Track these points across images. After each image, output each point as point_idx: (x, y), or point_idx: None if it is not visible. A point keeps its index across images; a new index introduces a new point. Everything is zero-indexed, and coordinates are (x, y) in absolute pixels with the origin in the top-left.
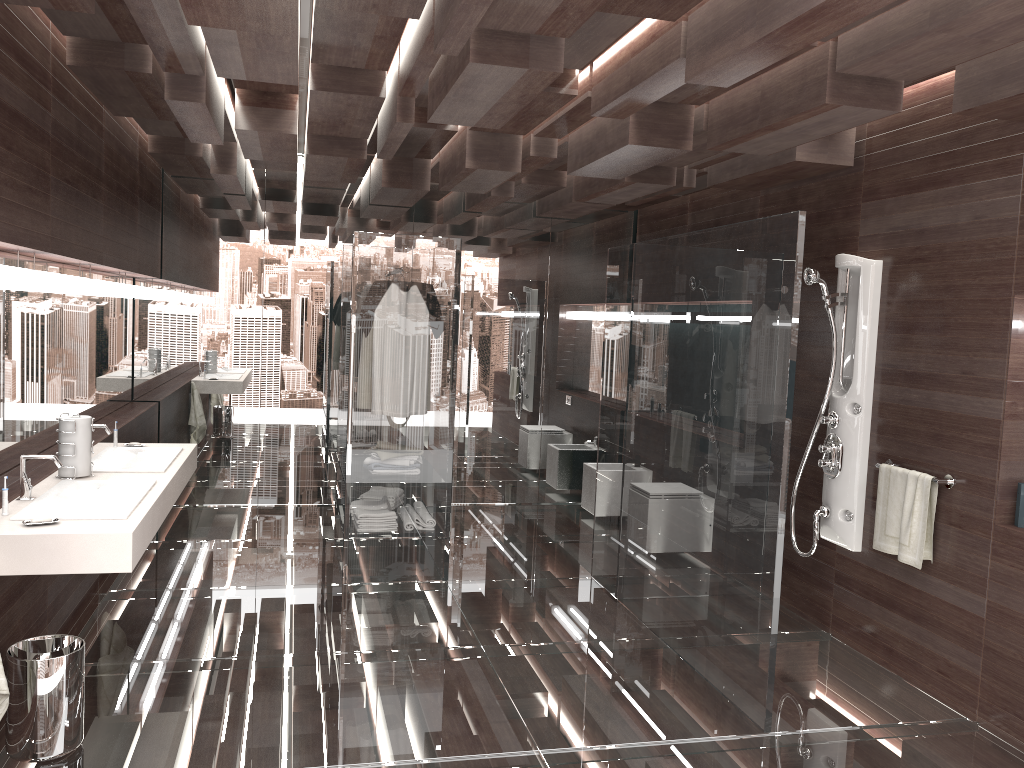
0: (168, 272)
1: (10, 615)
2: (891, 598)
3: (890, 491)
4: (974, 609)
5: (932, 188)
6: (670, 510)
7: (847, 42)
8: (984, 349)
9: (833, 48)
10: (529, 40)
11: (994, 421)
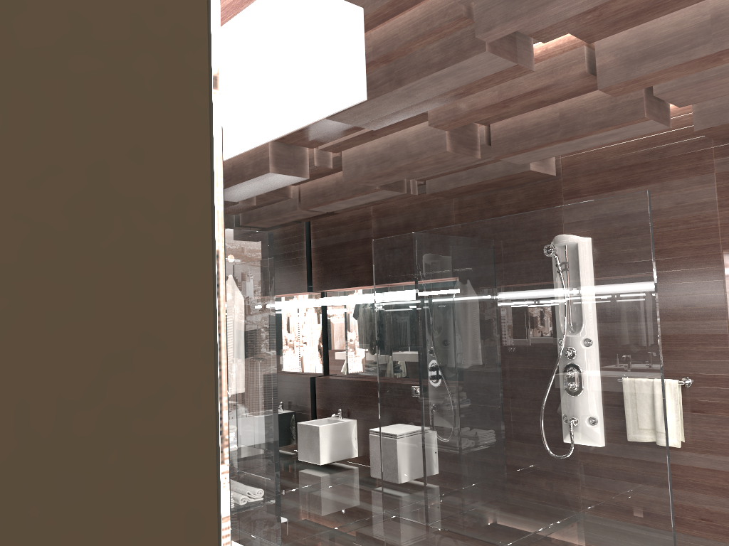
0: None
1: None
2: None
3: None
4: (728, 467)
5: (632, 187)
6: (502, 437)
7: None
8: (702, 288)
9: None
10: (516, 41)
11: (721, 335)
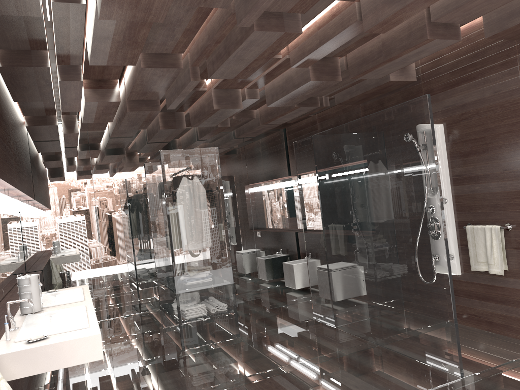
0: (38, 195)
1: None
2: (485, 295)
3: (475, 238)
4: None
5: (465, 83)
6: (365, 270)
7: (436, 5)
8: (515, 156)
9: (426, 11)
10: (283, 17)
11: None
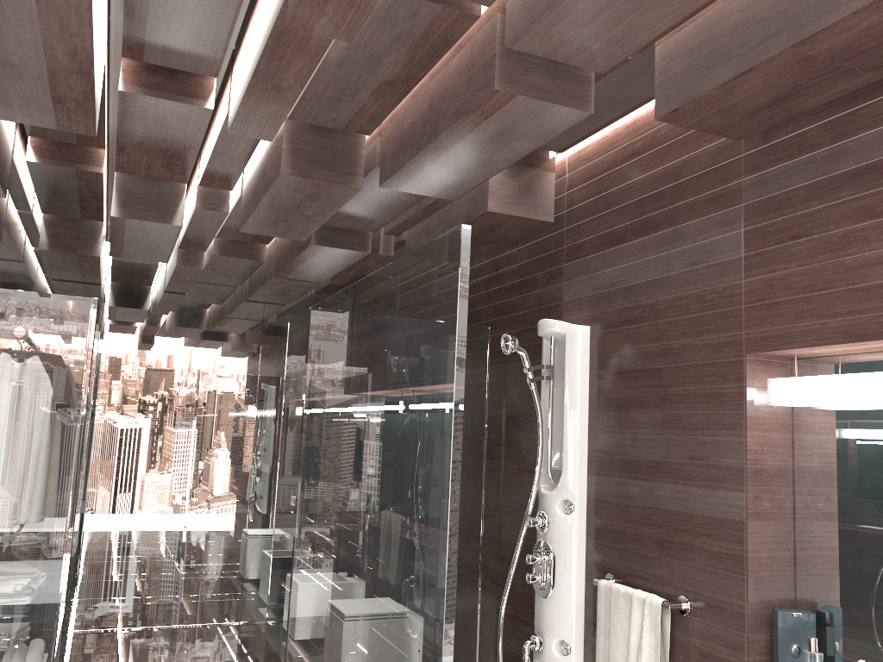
0: None
1: None
2: None
3: (612, 618)
4: None
5: (639, 236)
6: (329, 654)
7: (517, 5)
8: (714, 426)
9: (502, 22)
10: None
11: (735, 522)
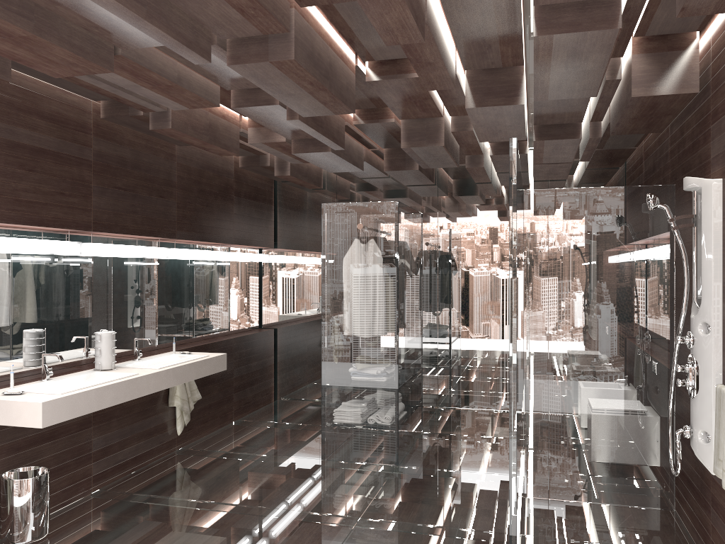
0: (279, 243)
1: (35, 452)
2: None
3: (721, 413)
4: None
5: None
6: None
7: None
8: None
9: None
10: (268, 40)
11: None
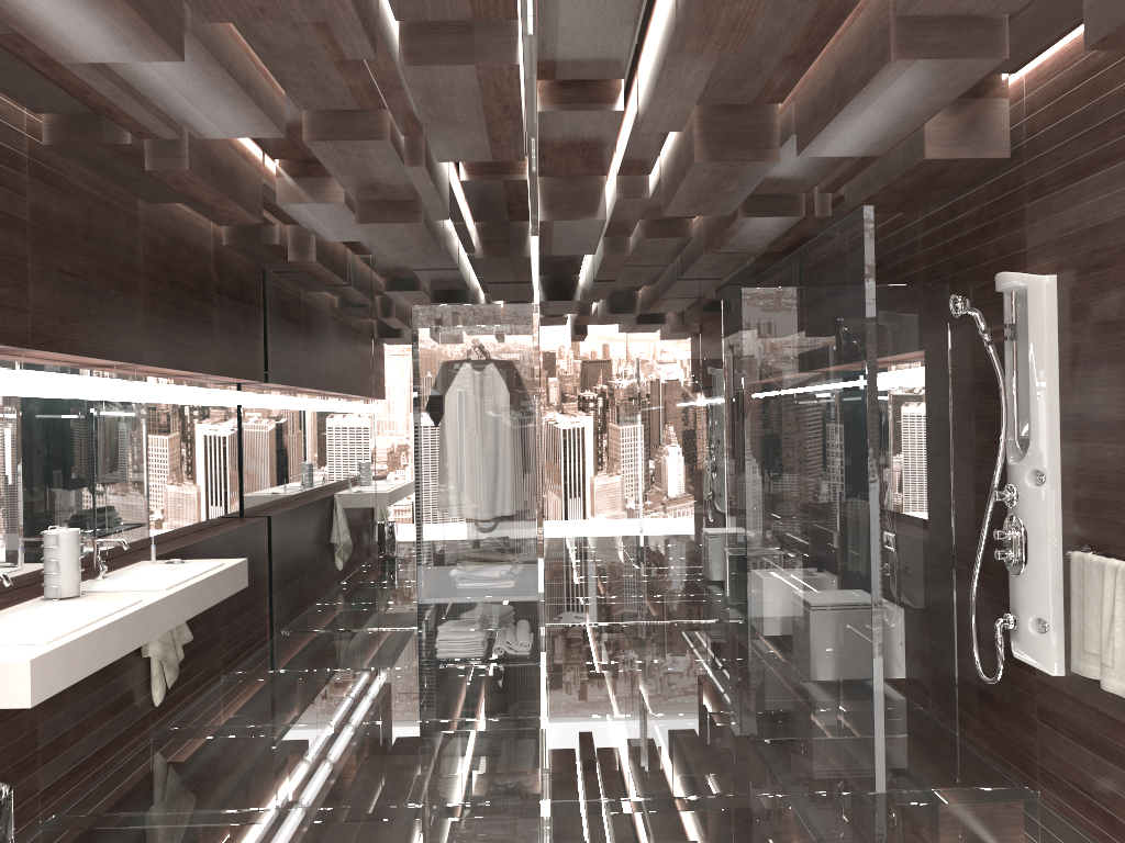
0: (273, 375)
1: None
2: (1106, 742)
3: (1085, 589)
4: None
5: (1105, 167)
6: (783, 623)
7: None
8: None
9: None
10: (473, 30)
11: None
